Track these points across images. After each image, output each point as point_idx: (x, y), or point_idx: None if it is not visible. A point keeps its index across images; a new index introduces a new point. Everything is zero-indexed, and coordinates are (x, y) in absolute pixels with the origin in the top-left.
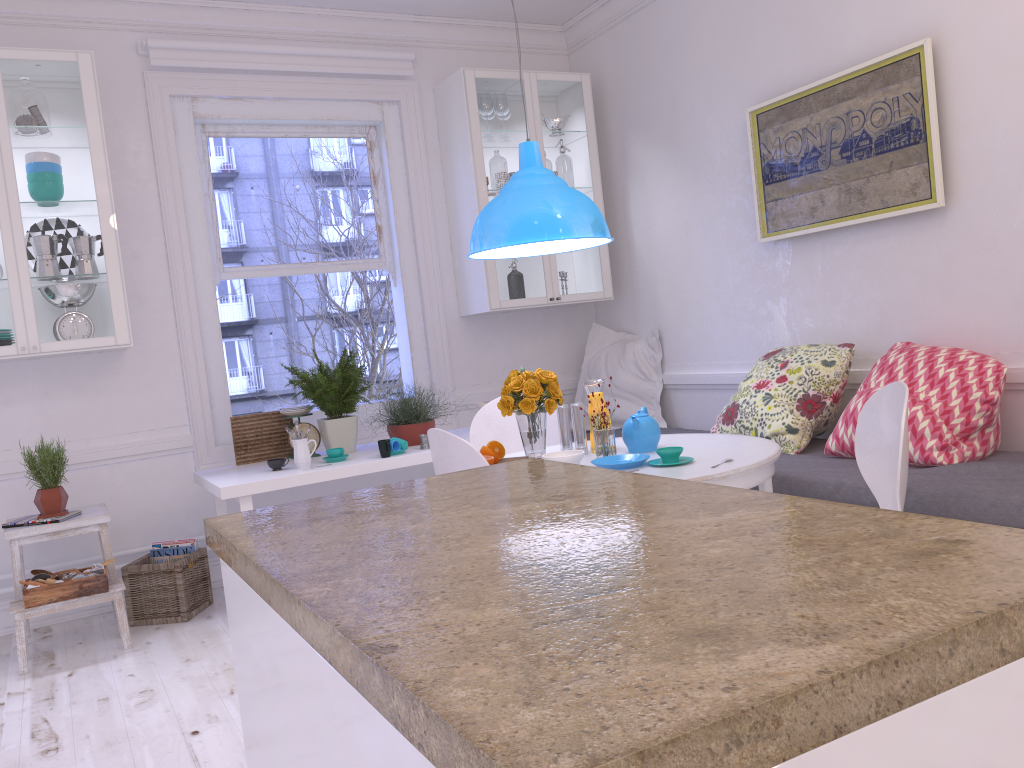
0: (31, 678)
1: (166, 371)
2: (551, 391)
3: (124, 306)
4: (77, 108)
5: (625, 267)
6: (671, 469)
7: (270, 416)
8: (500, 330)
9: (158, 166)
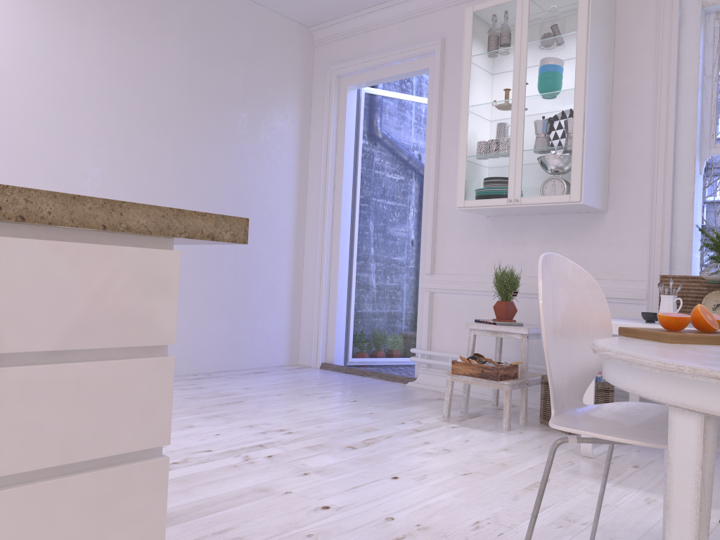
0: (441, 420)
1: (635, 232)
2: None
3: (580, 171)
4: (572, 18)
5: None
6: None
7: (698, 280)
8: None
9: (657, 56)
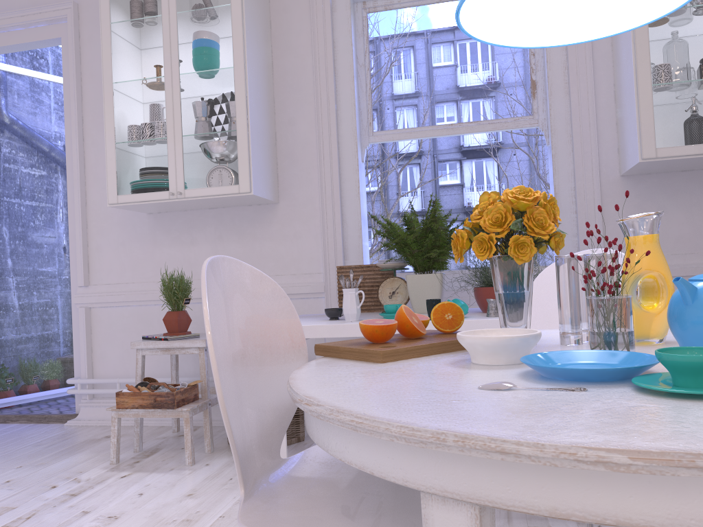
0: (107, 470)
1: (308, 223)
2: (528, 223)
3: (247, 158)
4: None
5: None
6: (656, 405)
7: (373, 268)
8: (677, 192)
9: (314, 41)
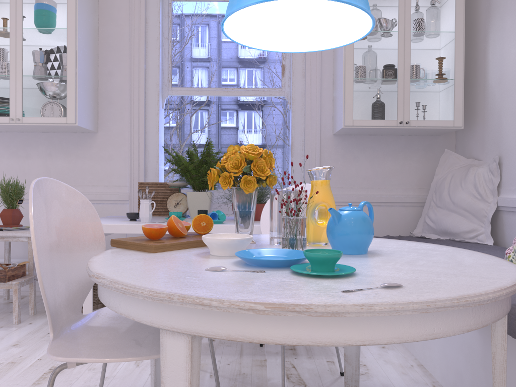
0: None
1: (119, 149)
2: (254, 168)
3: (74, 98)
4: None
5: (480, 102)
6: (295, 280)
7: (164, 185)
8: (366, 148)
9: (131, 16)
